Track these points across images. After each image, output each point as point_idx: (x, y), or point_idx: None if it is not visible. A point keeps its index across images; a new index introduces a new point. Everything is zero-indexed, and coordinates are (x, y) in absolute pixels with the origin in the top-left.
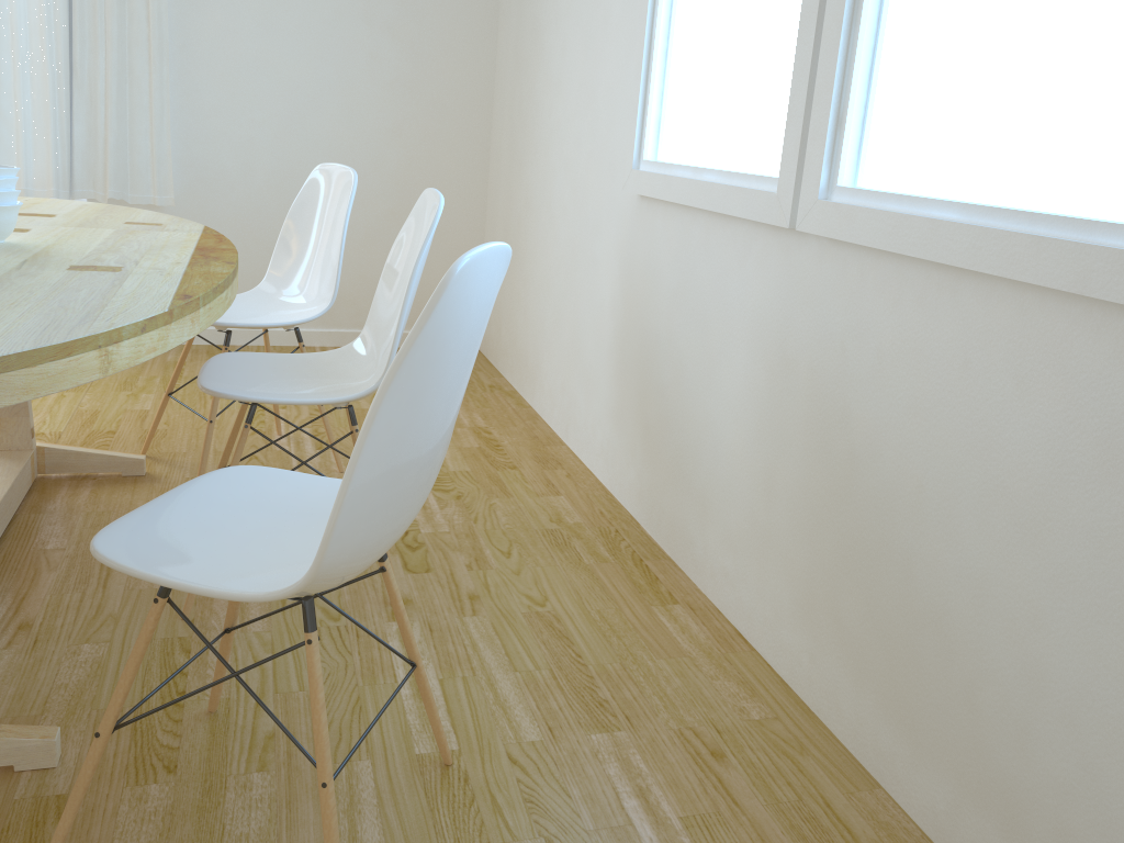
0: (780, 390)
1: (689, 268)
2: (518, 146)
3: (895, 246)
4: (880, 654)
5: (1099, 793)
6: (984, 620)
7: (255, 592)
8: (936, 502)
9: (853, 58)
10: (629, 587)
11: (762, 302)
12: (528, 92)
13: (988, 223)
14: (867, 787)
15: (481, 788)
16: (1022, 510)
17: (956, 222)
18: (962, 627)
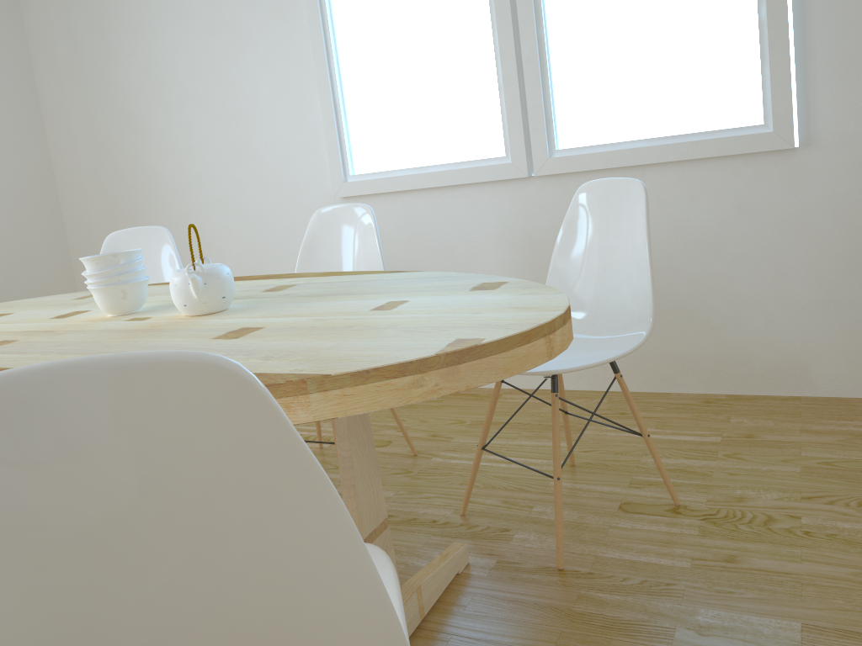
0: (534, 257)
1: (421, 224)
2: (125, 206)
3: (613, 165)
4: (650, 339)
5: (776, 321)
6: (703, 293)
7: (631, 347)
8: (662, 261)
9: (548, 92)
10: (474, 401)
11: (502, 221)
12: (130, 164)
13: (661, 143)
14: (668, 395)
15: (598, 461)
16: (708, 244)
17: (648, 146)
18: (693, 302)
